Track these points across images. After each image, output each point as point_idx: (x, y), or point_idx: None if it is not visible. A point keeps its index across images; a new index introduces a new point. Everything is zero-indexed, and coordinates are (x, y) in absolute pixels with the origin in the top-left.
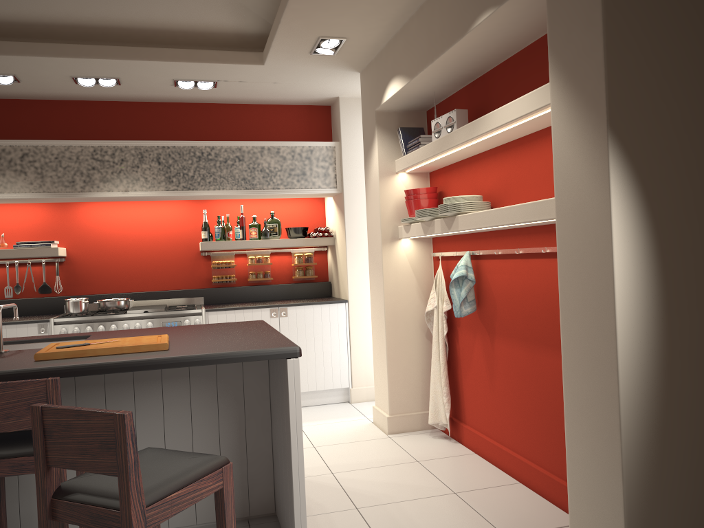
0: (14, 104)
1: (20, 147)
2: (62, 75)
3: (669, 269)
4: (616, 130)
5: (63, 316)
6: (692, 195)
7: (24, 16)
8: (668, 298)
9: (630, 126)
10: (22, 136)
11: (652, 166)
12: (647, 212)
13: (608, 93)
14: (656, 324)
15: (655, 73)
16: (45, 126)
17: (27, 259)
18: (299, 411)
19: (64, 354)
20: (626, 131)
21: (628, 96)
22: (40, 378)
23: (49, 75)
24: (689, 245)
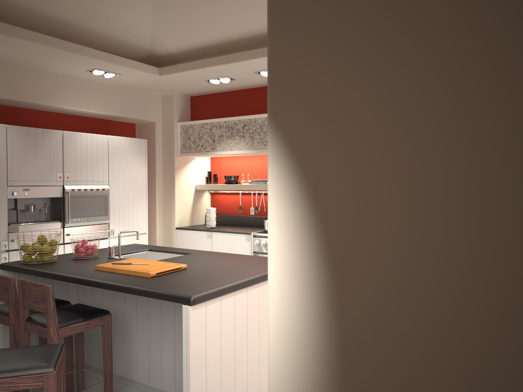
0: (248, 92)
1: (242, 120)
2: (249, 72)
3: (350, 319)
4: (278, 120)
5: (263, 231)
6: (397, 212)
7: (214, 40)
8: (346, 361)
9: (299, 111)
10: (251, 112)
11: (328, 167)
12: (317, 231)
13: (269, 72)
14: (324, 391)
15: (340, 28)
16: (263, 104)
17: (263, 190)
18: (188, 348)
19: (106, 268)
20: (292, 120)
21: (298, 70)
22: (72, 282)
23: (243, 73)
24: (386, 289)
